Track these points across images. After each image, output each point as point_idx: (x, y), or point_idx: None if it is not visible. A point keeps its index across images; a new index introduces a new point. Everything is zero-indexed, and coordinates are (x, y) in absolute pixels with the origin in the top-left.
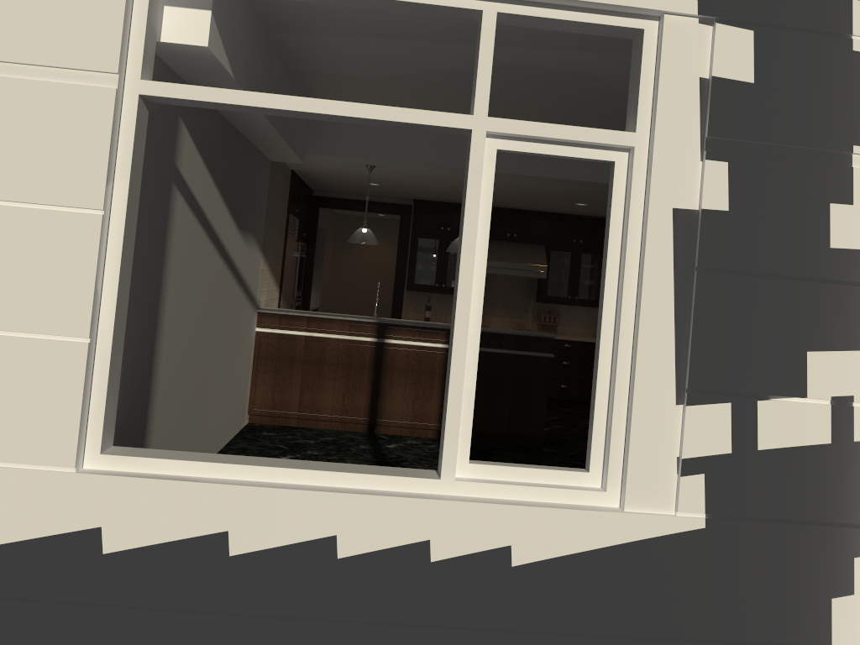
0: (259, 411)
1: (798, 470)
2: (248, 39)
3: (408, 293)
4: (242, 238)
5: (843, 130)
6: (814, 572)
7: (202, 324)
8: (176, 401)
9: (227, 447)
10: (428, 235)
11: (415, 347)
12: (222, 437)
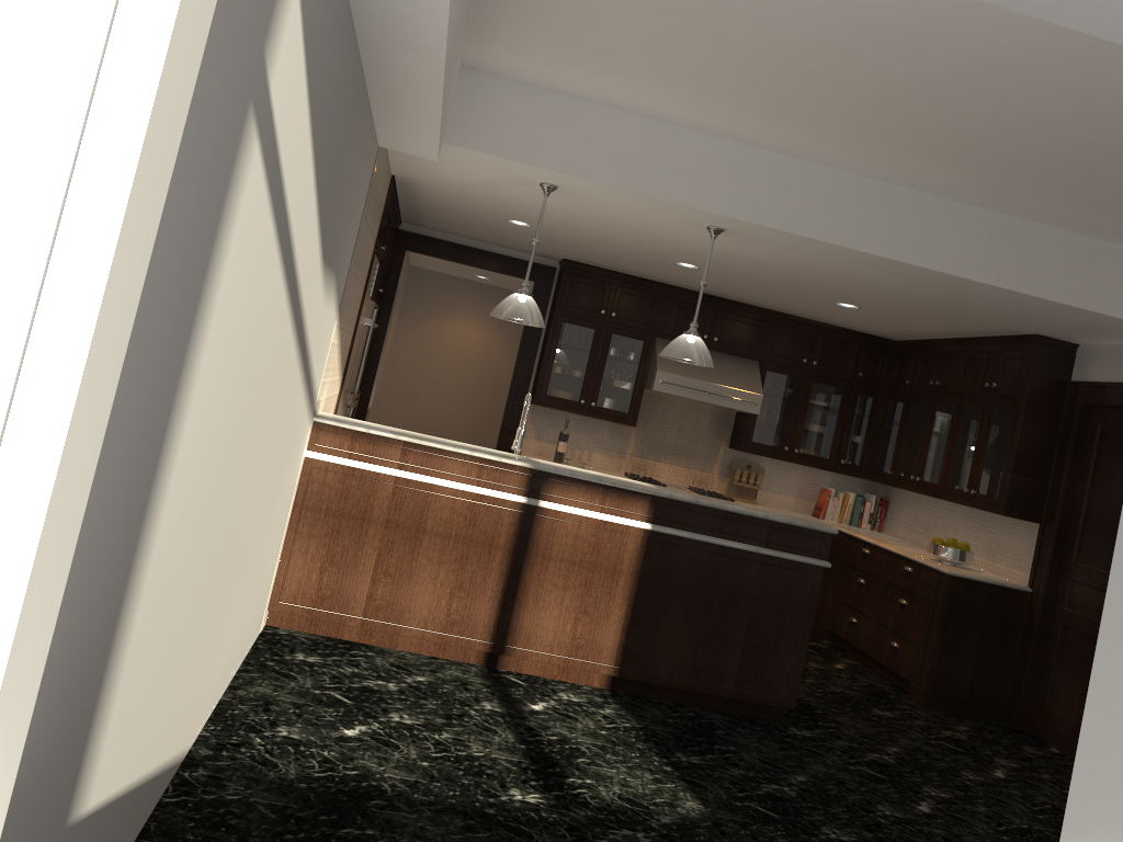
0: (291, 606)
1: None
2: None
3: (531, 408)
4: (322, 281)
5: None
6: None
7: (239, 457)
8: (164, 647)
9: (232, 692)
10: (579, 320)
11: (592, 521)
12: (227, 673)
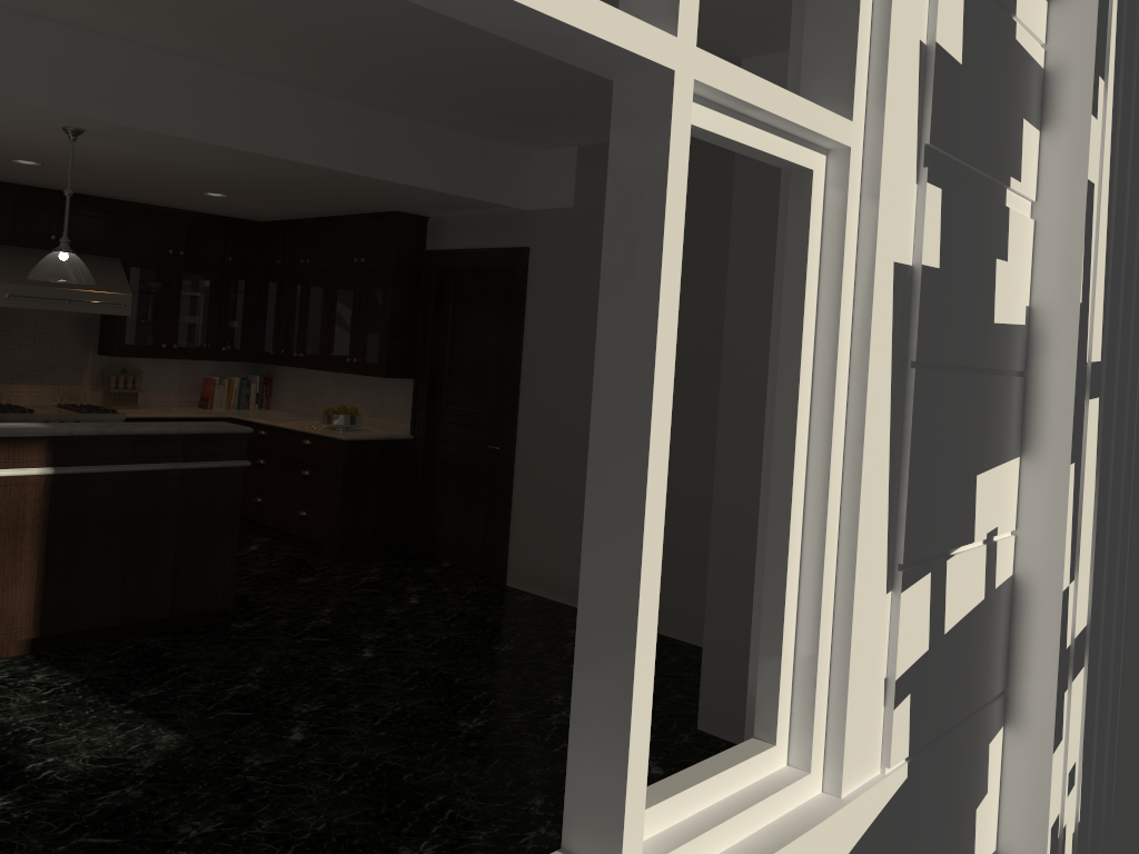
0: None
1: (965, 648)
2: None
3: None
4: None
5: (1007, 154)
6: (968, 783)
7: None
8: None
9: None
10: None
11: None
12: None
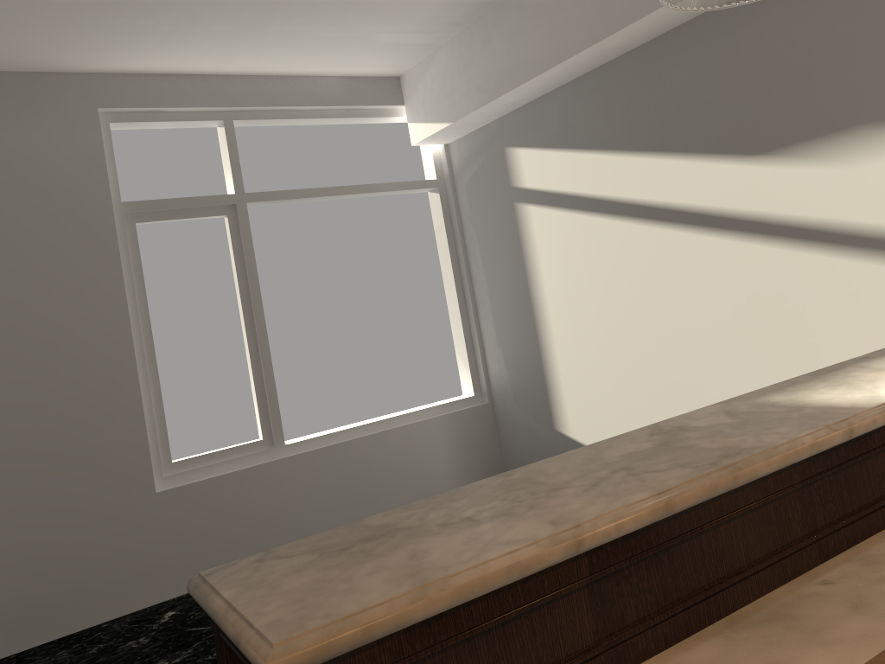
0: None
1: None
2: (462, 67)
3: None
4: (786, 163)
5: None
6: None
7: (648, 321)
8: (607, 402)
9: None
10: None
11: None
12: None
